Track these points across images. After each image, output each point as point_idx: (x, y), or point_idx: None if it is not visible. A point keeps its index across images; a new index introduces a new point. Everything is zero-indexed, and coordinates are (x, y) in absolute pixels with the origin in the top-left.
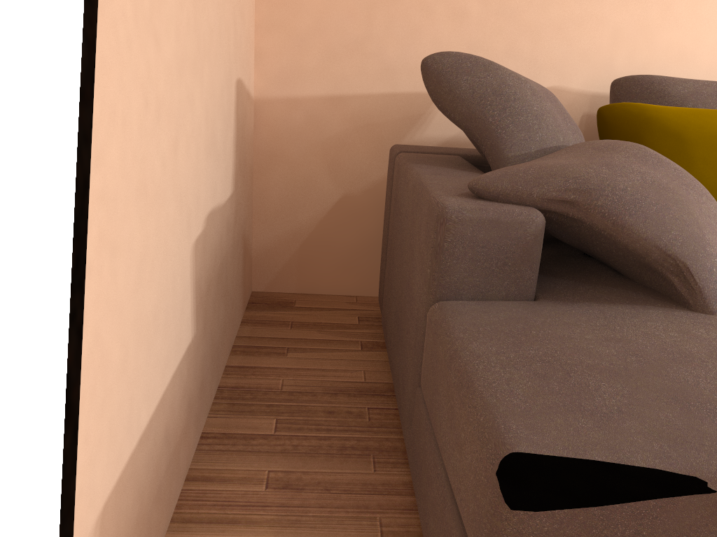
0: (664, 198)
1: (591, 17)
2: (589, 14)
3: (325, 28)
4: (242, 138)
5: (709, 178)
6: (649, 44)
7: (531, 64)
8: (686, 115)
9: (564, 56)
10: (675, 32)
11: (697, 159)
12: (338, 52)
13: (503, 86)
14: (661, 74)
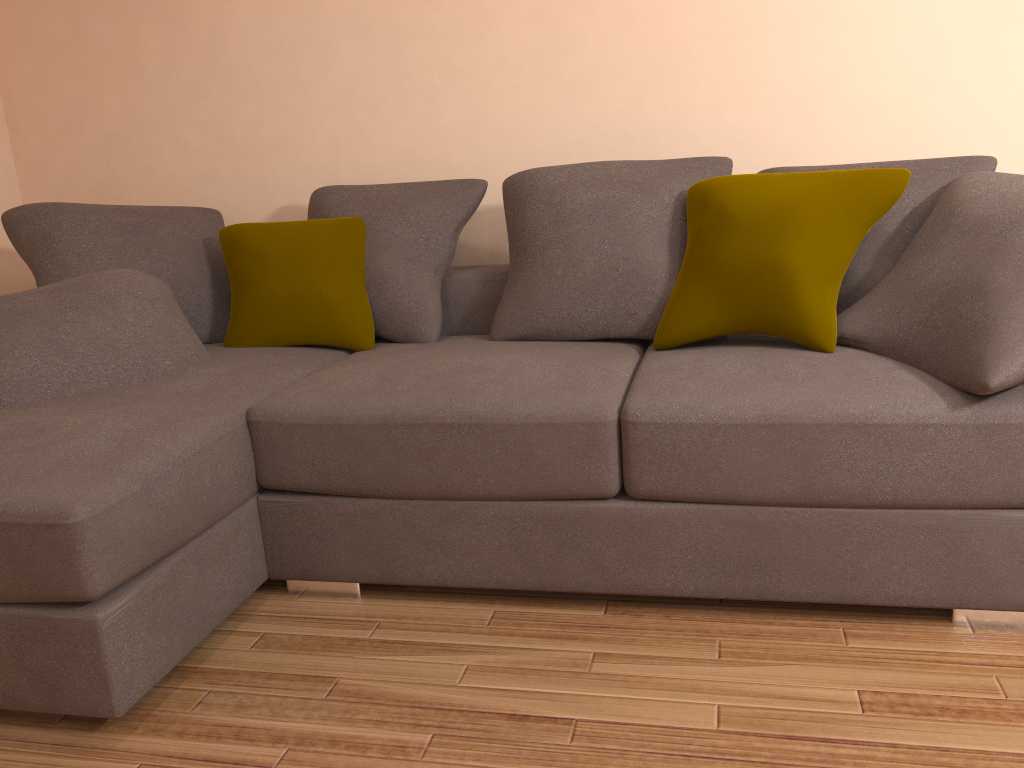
0: (4, 322)
1: (304, 130)
2: (301, 128)
3: (74, 179)
4: None
5: (280, 292)
6: (369, 149)
7: (261, 186)
8: (286, 230)
9: (290, 174)
10: (391, 132)
11: (271, 274)
12: (90, 199)
13: (53, 230)
14: (390, 178)
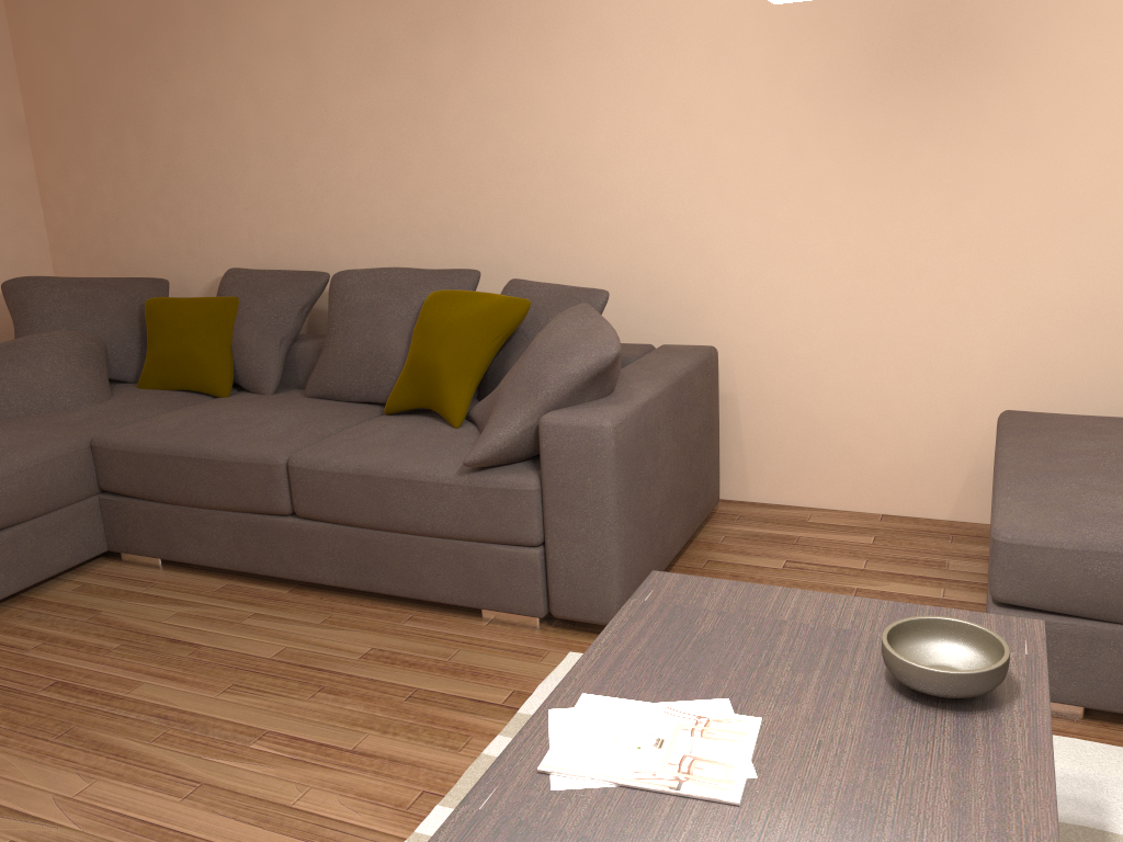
0: None
1: (231, 221)
2: (229, 219)
3: (84, 246)
4: (10, 329)
5: (169, 351)
6: (274, 238)
7: (204, 260)
8: (183, 305)
9: (223, 253)
10: (289, 226)
11: (165, 338)
12: (95, 262)
13: (28, 298)
14: (289, 260)
